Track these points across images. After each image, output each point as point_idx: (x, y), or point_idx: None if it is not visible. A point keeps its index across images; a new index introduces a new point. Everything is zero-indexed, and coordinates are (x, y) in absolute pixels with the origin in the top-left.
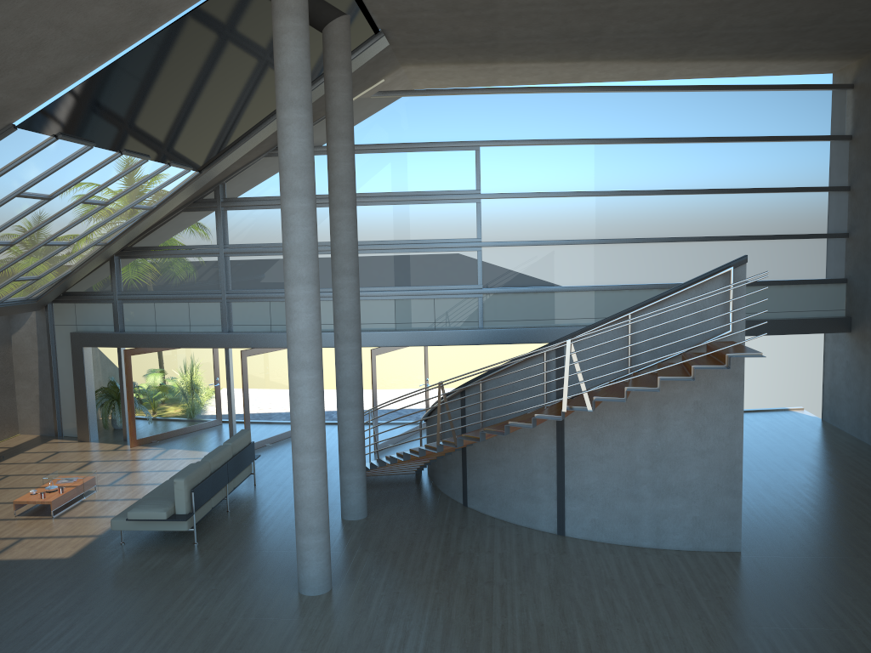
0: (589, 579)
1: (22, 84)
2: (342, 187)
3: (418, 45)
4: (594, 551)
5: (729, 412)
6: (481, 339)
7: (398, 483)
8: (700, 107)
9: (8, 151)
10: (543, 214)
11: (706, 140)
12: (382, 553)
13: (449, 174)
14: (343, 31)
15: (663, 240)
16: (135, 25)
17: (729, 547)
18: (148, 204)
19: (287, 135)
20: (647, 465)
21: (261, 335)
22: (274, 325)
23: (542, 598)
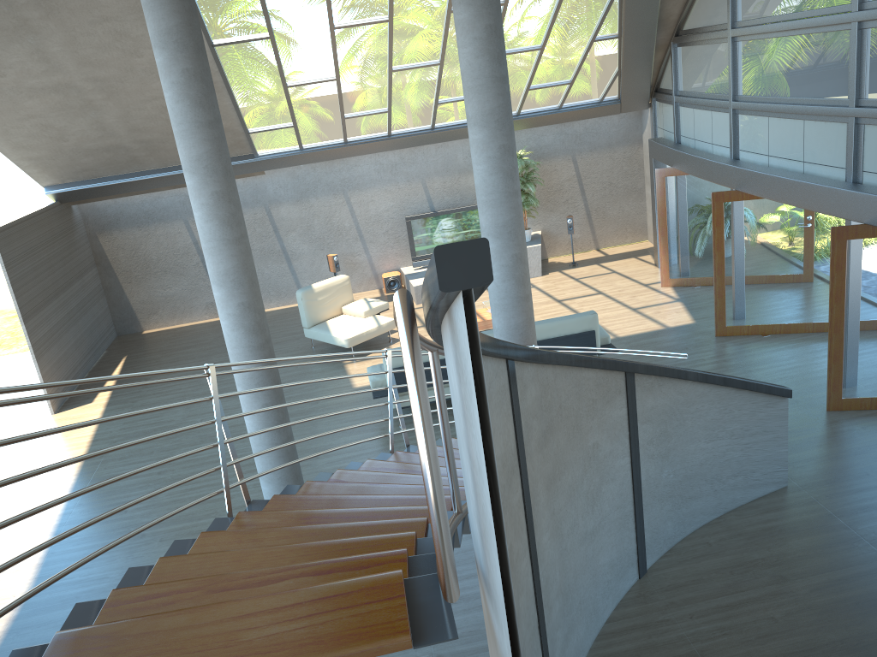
0: None
1: None
2: None
3: None
4: None
5: None
6: None
7: None
8: None
9: (232, 1)
10: None
11: None
12: None
13: None
14: None
15: None
16: None
17: None
18: None
19: None
20: None
21: (742, 172)
22: (771, 156)
23: None
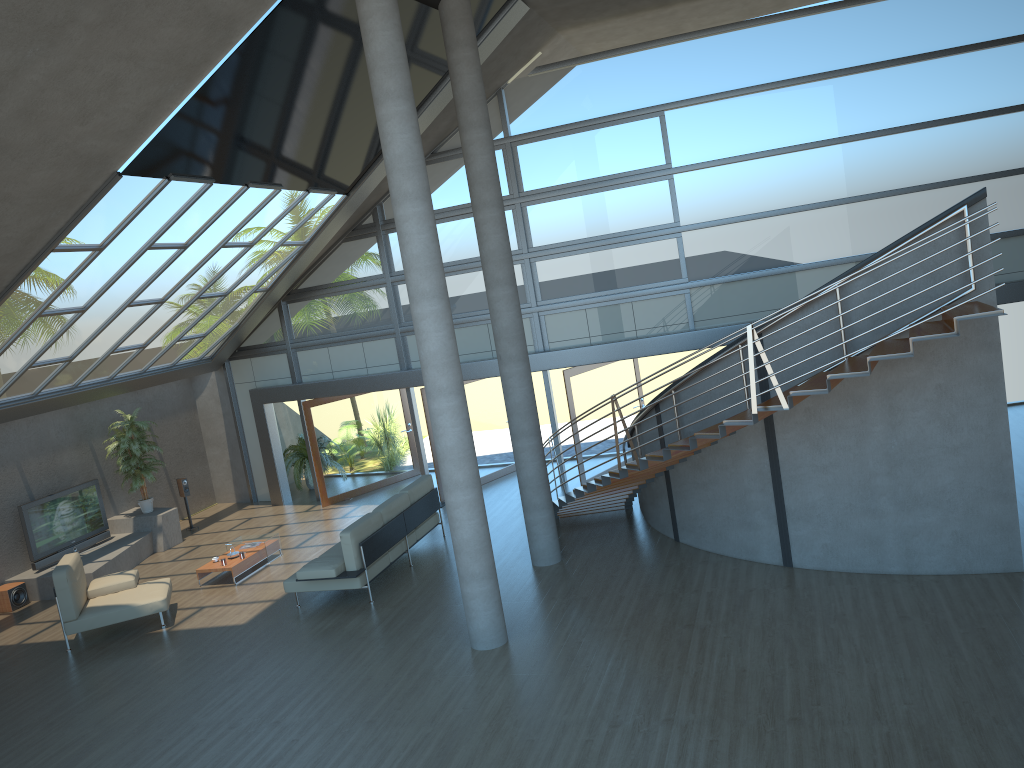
0: (813, 615)
1: (112, 127)
2: (482, 184)
3: (567, 2)
4: (826, 582)
5: (985, 394)
6: (693, 343)
7: (603, 521)
8: (948, 9)
9: (123, 202)
10: (753, 181)
11: (961, 50)
12: (570, 600)
13: (631, 151)
14: (460, 2)
15: (917, 189)
16: (213, 41)
17: (1006, 567)
18: (299, 239)
19: (387, 133)
20: (884, 471)
21: None
22: None
23: (750, 640)
